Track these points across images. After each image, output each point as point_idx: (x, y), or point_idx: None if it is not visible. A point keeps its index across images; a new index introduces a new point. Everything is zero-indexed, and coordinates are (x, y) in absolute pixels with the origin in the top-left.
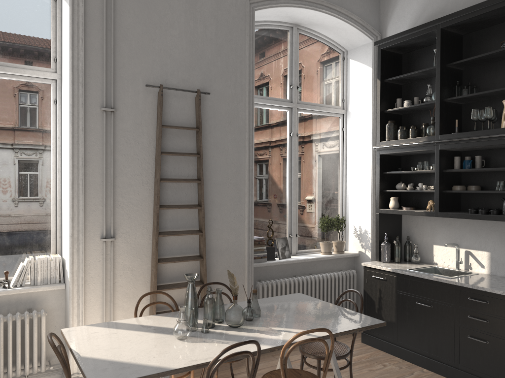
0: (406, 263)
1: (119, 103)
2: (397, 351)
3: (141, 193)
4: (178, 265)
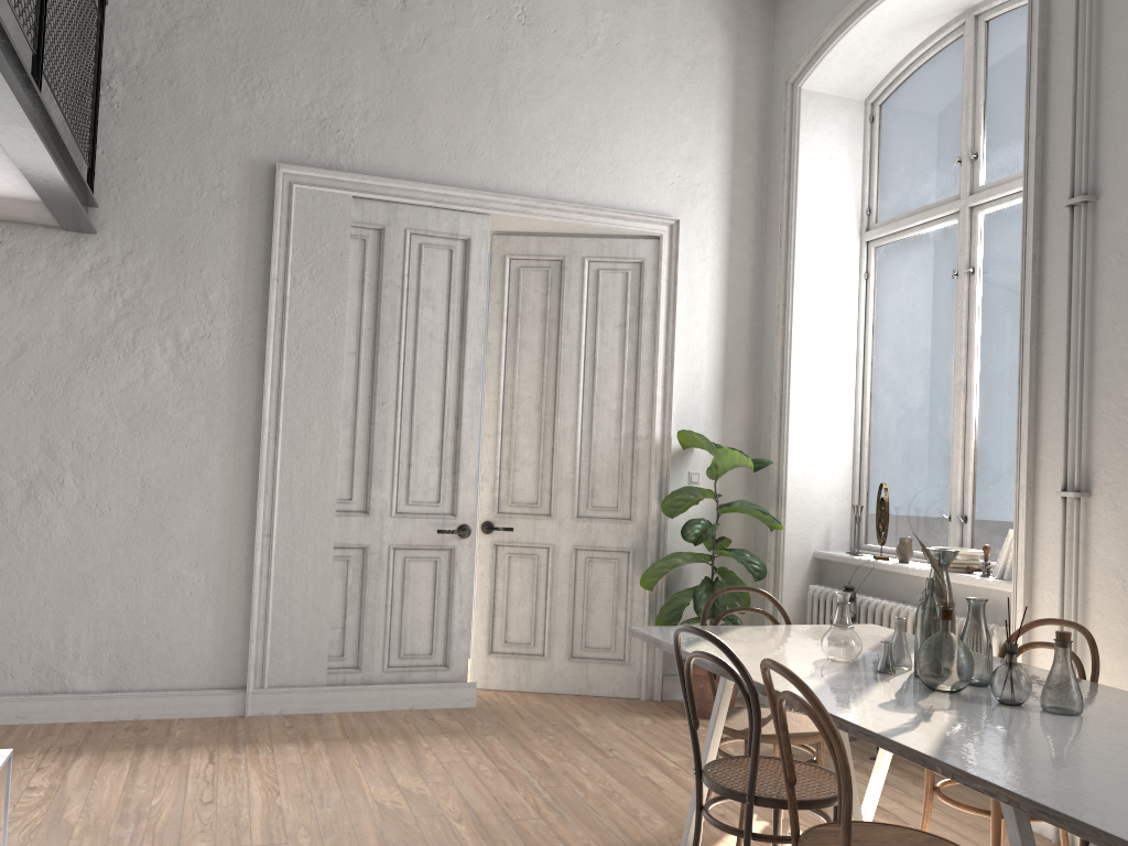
0: None
1: (1104, 177)
2: None
3: None
4: None
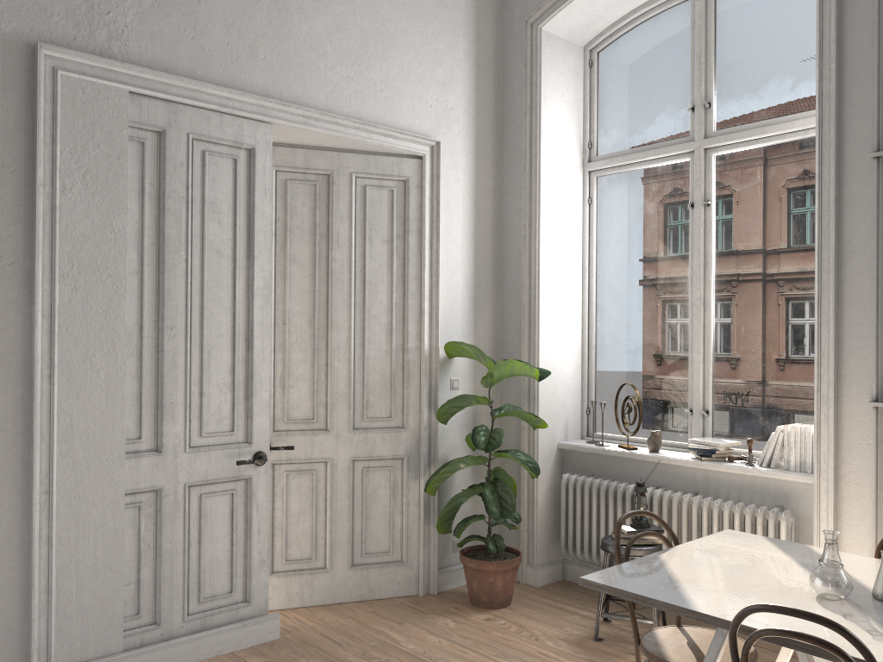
0: None
1: None
2: None
3: None
4: None
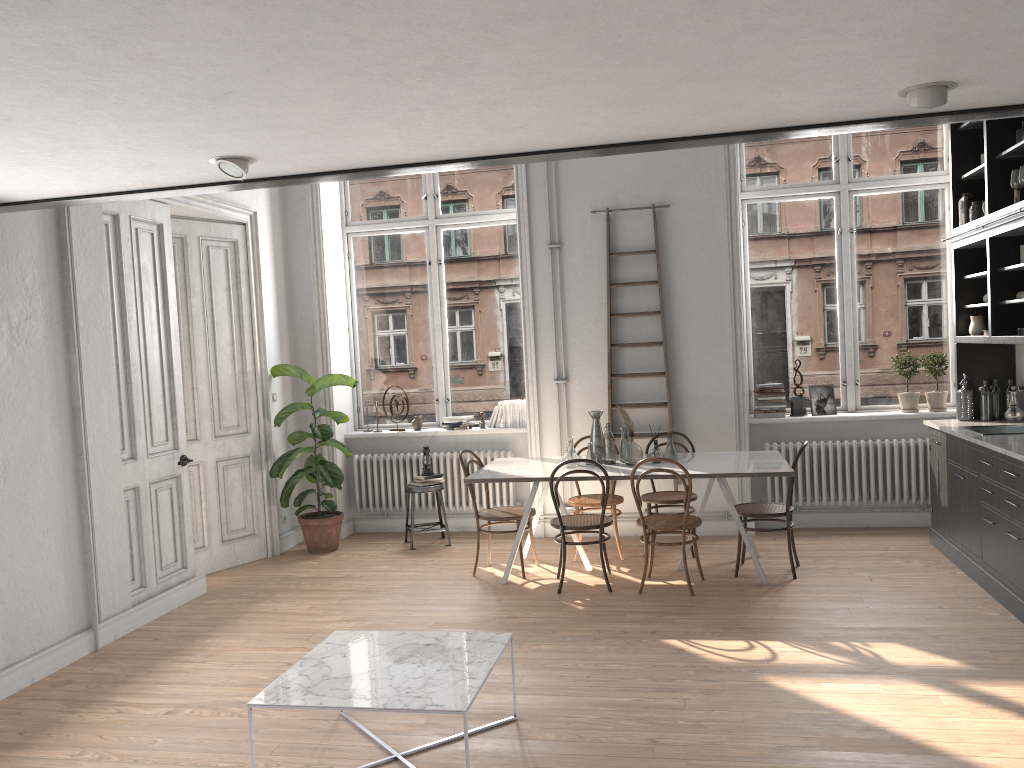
0: (998, 421)
1: (565, 237)
2: (948, 550)
3: (594, 331)
4: (642, 413)
